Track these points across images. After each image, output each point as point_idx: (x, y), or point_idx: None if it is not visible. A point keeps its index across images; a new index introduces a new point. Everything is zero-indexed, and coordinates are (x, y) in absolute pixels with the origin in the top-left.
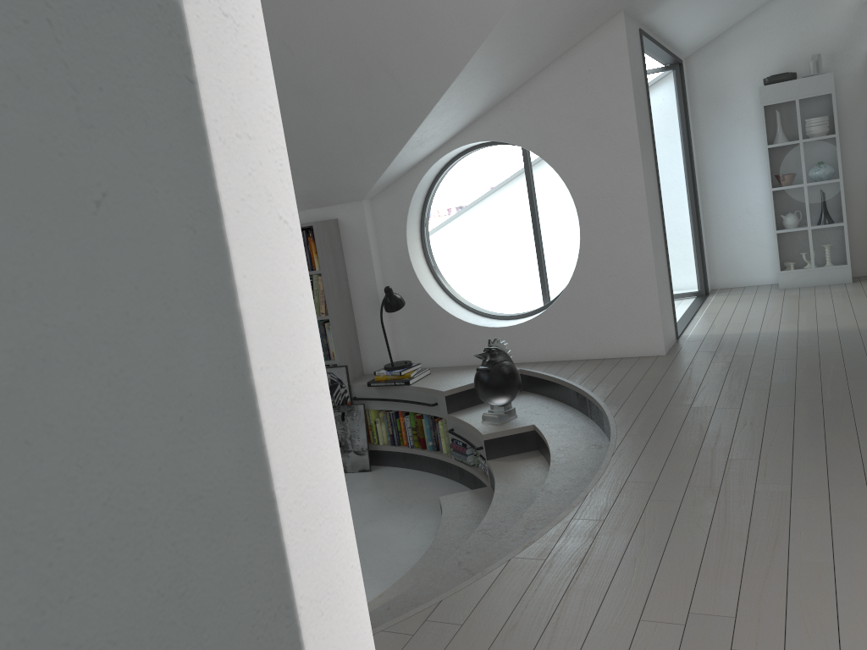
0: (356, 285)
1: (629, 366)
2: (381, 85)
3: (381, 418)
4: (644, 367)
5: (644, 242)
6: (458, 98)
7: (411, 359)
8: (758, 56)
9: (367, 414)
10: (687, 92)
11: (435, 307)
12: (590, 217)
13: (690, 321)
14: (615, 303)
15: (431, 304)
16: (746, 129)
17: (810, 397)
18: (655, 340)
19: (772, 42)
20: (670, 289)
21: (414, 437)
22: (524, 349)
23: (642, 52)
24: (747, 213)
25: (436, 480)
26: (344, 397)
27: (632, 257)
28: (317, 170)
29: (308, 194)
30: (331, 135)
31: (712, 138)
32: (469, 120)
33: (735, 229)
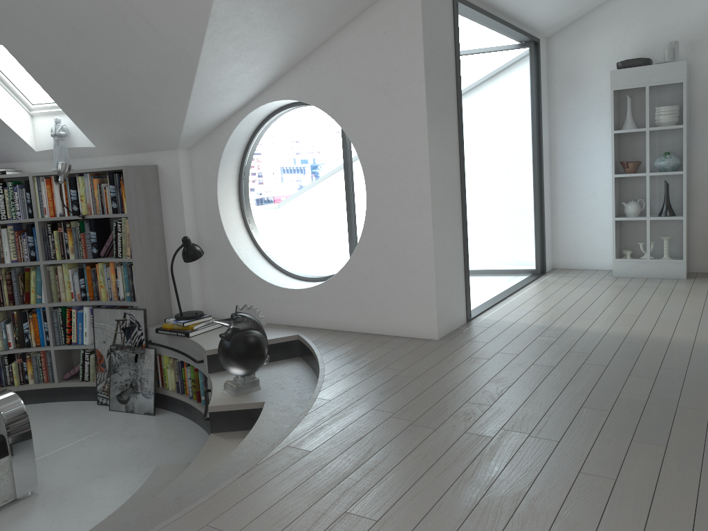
0: (169, 231)
1: (391, 349)
2: (139, 28)
3: (171, 364)
4: (403, 352)
5: (425, 219)
6: (231, 50)
7: (216, 308)
8: (617, 40)
9: (161, 358)
10: (545, 72)
11: (238, 261)
12: (376, 187)
13: (500, 301)
14: (395, 279)
15: (234, 257)
16: (599, 112)
17: (521, 427)
18: (429, 323)
19: (633, 27)
20: (465, 269)
21: (193, 388)
22: (311, 313)
23: (453, 19)
24: (593, 197)
25: (199, 436)
26: (140, 339)
27: (412, 233)
28: (123, 115)
29: (127, 138)
30: (119, 80)
31: (566, 119)
32: (270, 77)
33: (580, 212)
